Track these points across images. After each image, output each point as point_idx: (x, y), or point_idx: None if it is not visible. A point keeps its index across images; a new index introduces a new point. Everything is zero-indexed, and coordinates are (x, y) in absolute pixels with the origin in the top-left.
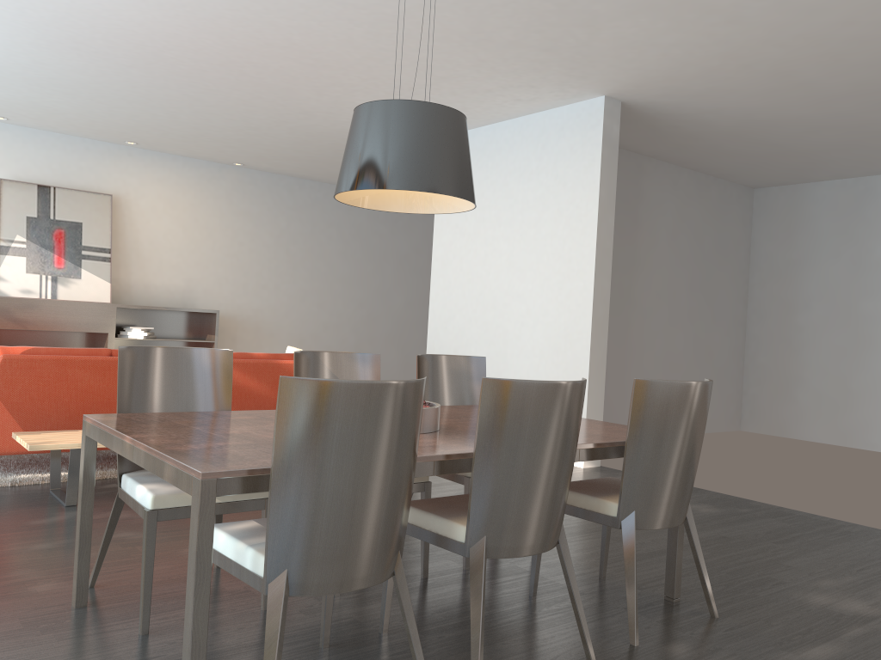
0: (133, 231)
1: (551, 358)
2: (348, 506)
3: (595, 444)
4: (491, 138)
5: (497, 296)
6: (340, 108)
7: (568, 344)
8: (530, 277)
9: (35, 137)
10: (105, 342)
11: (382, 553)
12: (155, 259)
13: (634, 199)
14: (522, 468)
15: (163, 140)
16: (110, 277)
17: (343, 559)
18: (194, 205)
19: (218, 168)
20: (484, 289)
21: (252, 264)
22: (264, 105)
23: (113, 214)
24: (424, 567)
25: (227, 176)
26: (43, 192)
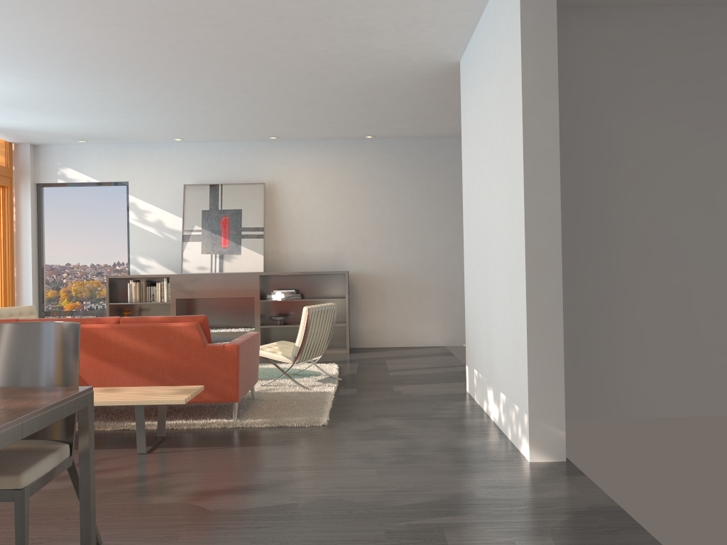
0: (287, 210)
1: (509, 308)
2: None
3: None
4: (476, 45)
5: (485, 232)
6: (324, 60)
7: (515, 288)
8: (496, 204)
9: (209, 149)
10: (252, 304)
11: None
12: (307, 231)
13: (723, 71)
14: None
15: (285, 130)
16: (263, 250)
17: None
18: (336, 180)
19: (355, 143)
20: (480, 225)
21: (395, 225)
22: (272, 77)
23: (271, 198)
24: None
25: (364, 149)
26: (213, 190)
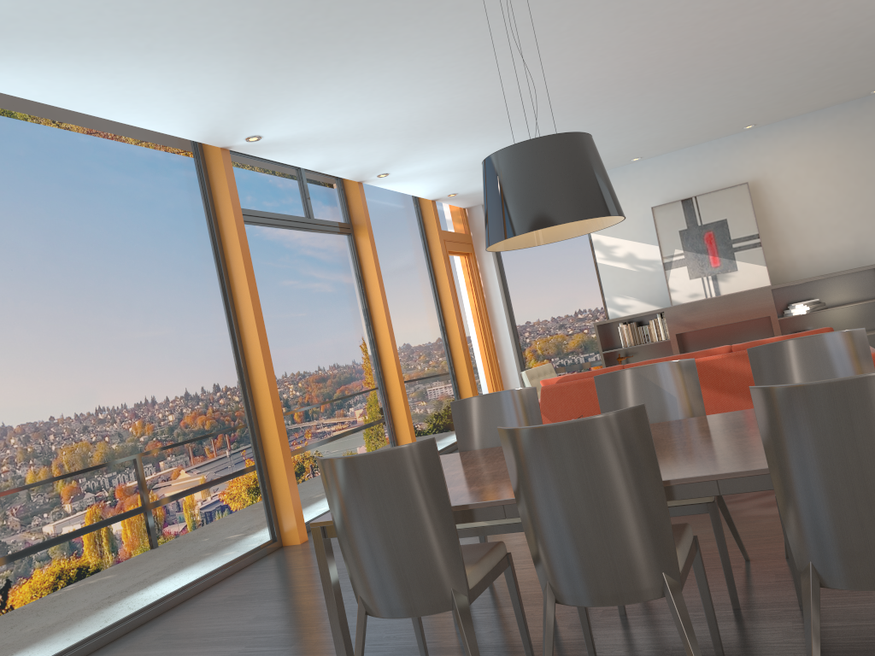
0: (781, 207)
1: None
2: (368, 551)
3: (738, 473)
4: None
5: None
6: (872, 9)
7: None
8: None
9: (670, 160)
10: (769, 325)
11: (419, 590)
12: (812, 226)
13: None
14: (547, 516)
15: (769, 113)
16: (764, 260)
17: (383, 592)
18: (839, 157)
19: (856, 105)
20: None
21: None
22: (793, 50)
23: (757, 198)
24: (730, 597)
25: (870, 109)
26: (686, 205)
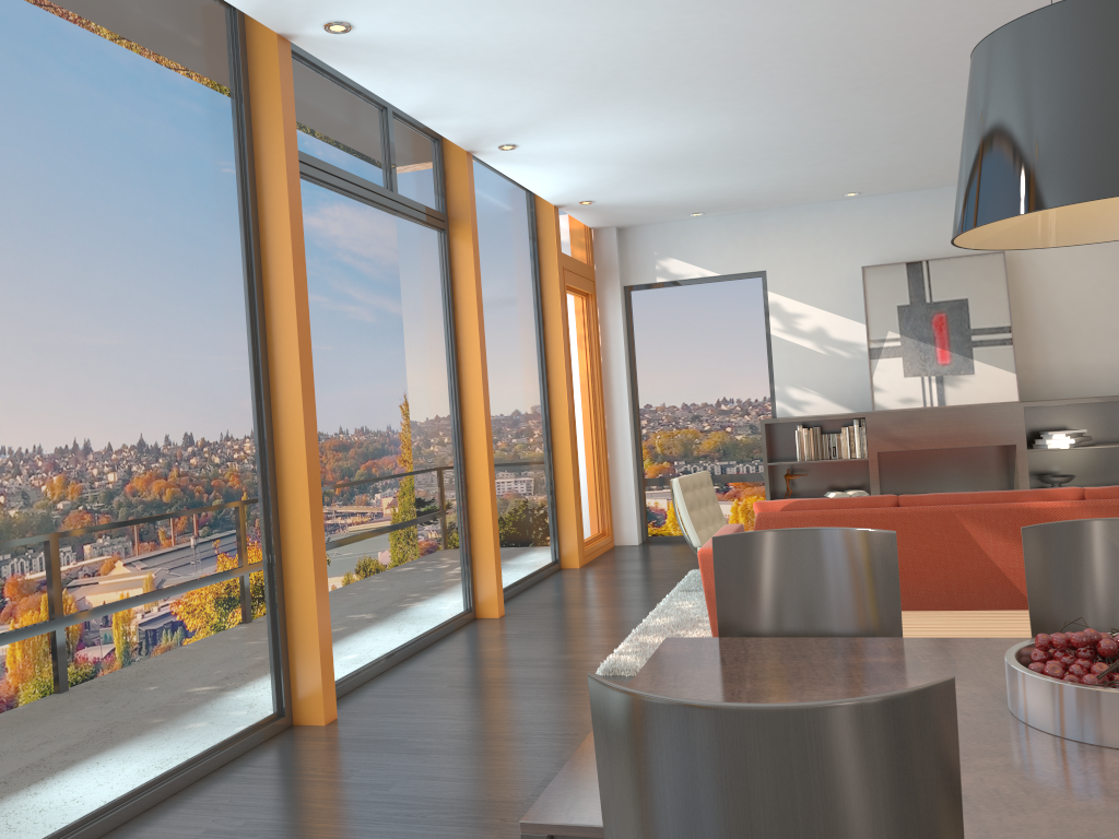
0: (1044, 294)
1: None
2: None
3: None
4: None
5: None
6: None
7: None
8: None
9: (897, 204)
10: (1013, 457)
11: None
12: (1082, 327)
13: None
14: None
15: None
16: (1014, 365)
17: None
18: None
19: None
20: None
21: None
22: None
23: (1012, 277)
24: None
25: None
26: (913, 271)
